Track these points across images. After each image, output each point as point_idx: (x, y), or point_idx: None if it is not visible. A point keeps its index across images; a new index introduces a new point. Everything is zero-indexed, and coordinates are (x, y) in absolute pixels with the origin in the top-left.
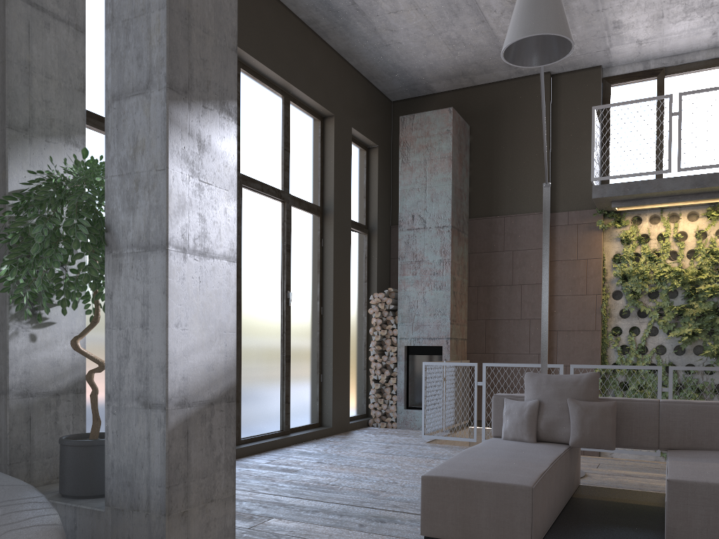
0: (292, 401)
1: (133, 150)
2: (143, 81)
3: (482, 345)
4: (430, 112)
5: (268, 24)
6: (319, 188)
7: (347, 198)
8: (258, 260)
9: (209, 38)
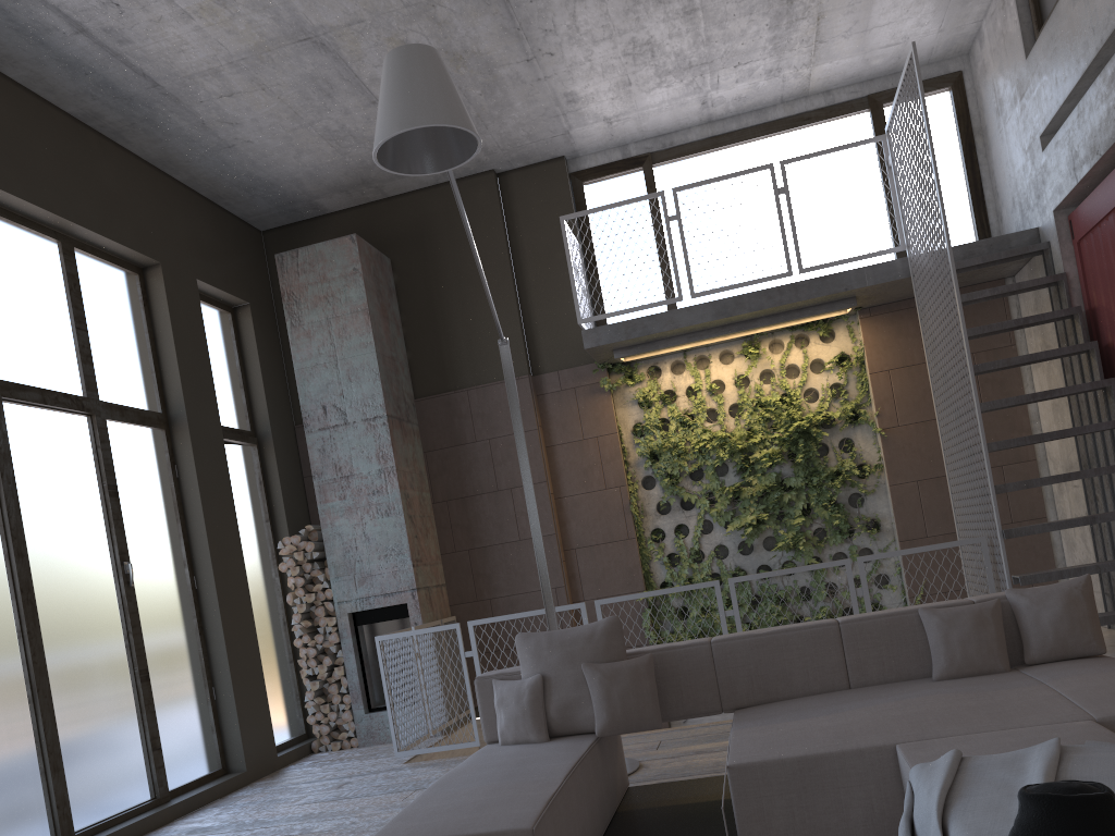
0: (166, 744)
1: None
2: None
3: (471, 589)
4: (323, 244)
5: (7, 126)
6: (156, 383)
7: (209, 394)
8: (58, 519)
9: None
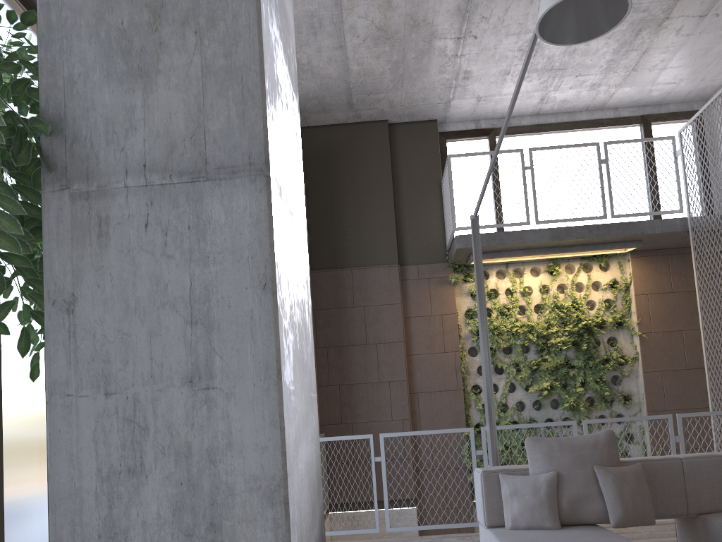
0: None
1: None
2: None
3: (338, 414)
4: None
5: None
6: None
7: None
8: None
9: None
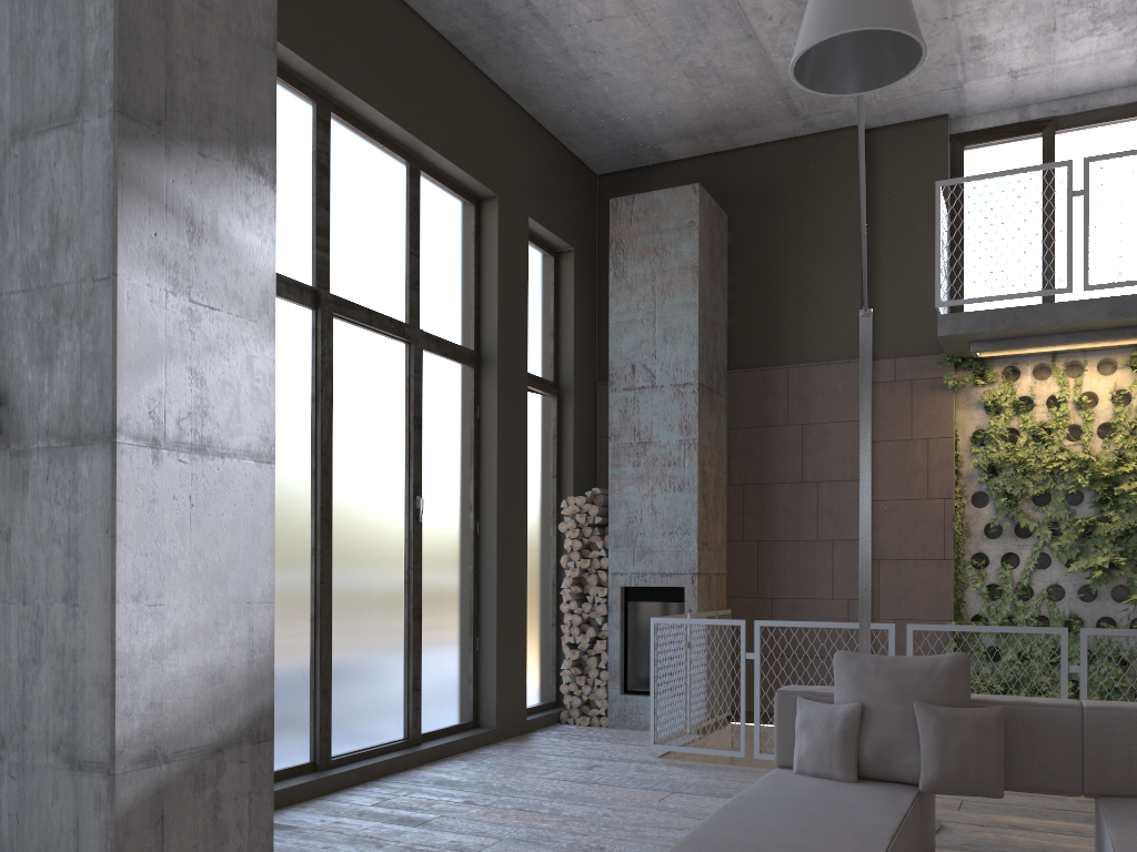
0: (425, 687)
1: (49, 240)
2: (70, 99)
3: (752, 584)
4: (662, 192)
5: (380, 38)
6: (473, 319)
7: (522, 337)
8: (364, 443)
9: (214, 20)
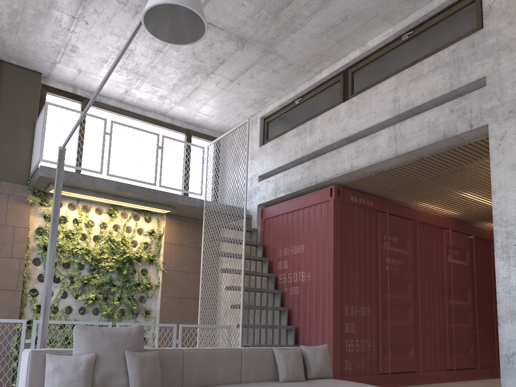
0: None
1: None
2: None
3: None
4: None
5: None
6: None
7: None
8: None
9: None
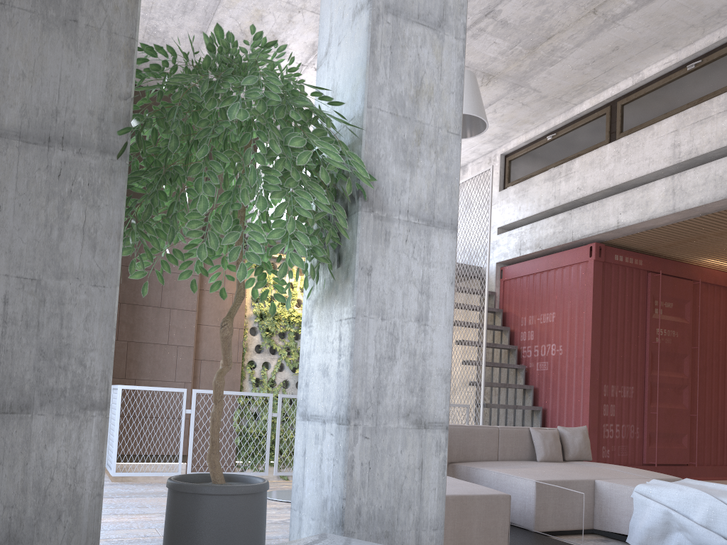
0: None
1: (415, 91)
2: (434, 14)
3: (122, 369)
4: None
5: None
6: None
7: None
8: None
9: None
